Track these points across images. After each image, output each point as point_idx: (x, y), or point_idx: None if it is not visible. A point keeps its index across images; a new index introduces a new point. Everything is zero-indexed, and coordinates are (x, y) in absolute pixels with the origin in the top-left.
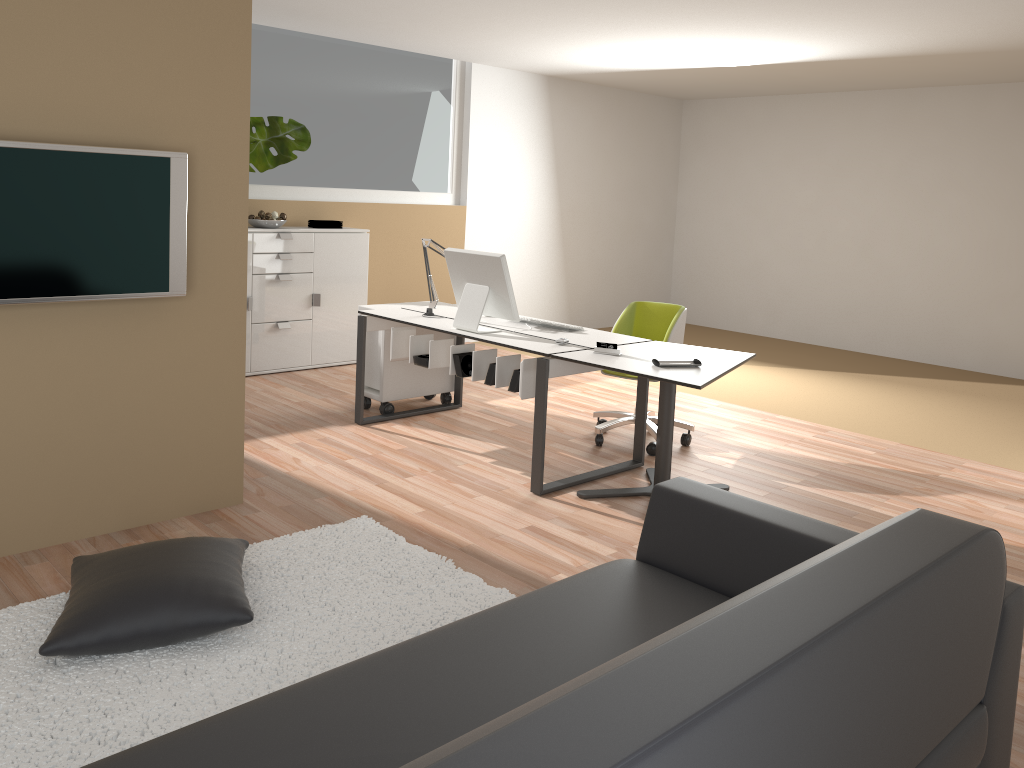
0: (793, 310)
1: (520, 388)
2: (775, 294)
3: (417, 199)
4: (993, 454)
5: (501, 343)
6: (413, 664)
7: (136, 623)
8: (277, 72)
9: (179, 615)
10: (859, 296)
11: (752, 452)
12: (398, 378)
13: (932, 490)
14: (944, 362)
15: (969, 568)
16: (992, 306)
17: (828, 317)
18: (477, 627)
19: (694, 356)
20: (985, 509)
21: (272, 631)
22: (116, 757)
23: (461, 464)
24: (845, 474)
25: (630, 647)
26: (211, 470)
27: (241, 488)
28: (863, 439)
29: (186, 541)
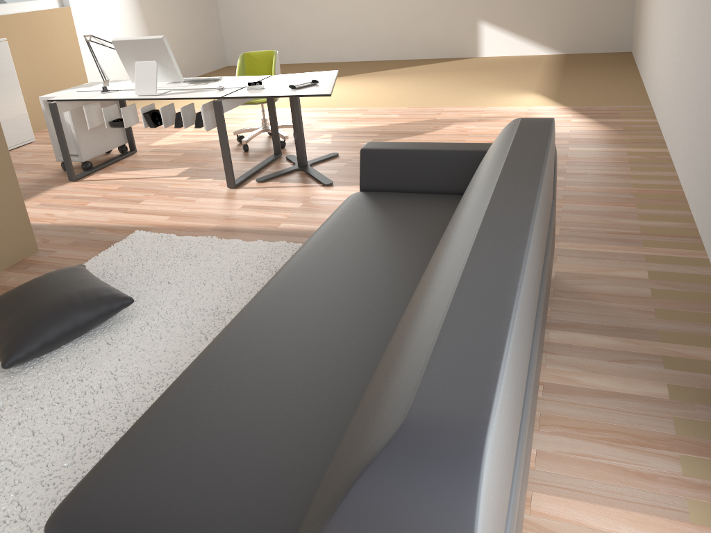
0: (309, 43)
1: (204, 124)
2: (296, 34)
3: (30, 7)
4: (455, 101)
5: (182, 98)
6: (307, 268)
7: (60, 328)
8: None
9: (86, 314)
10: (348, 26)
11: (336, 132)
12: (89, 142)
13: (438, 127)
14: (403, 57)
15: (553, 137)
16: (424, 18)
17: (332, 43)
18: (319, 243)
19: (307, 79)
20: (467, 129)
21: (141, 306)
22: (203, 357)
23: (169, 185)
24: (391, 130)
25: (400, 226)
26: (10, 234)
27: (34, 240)
28: (388, 110)
29: (50, 275)
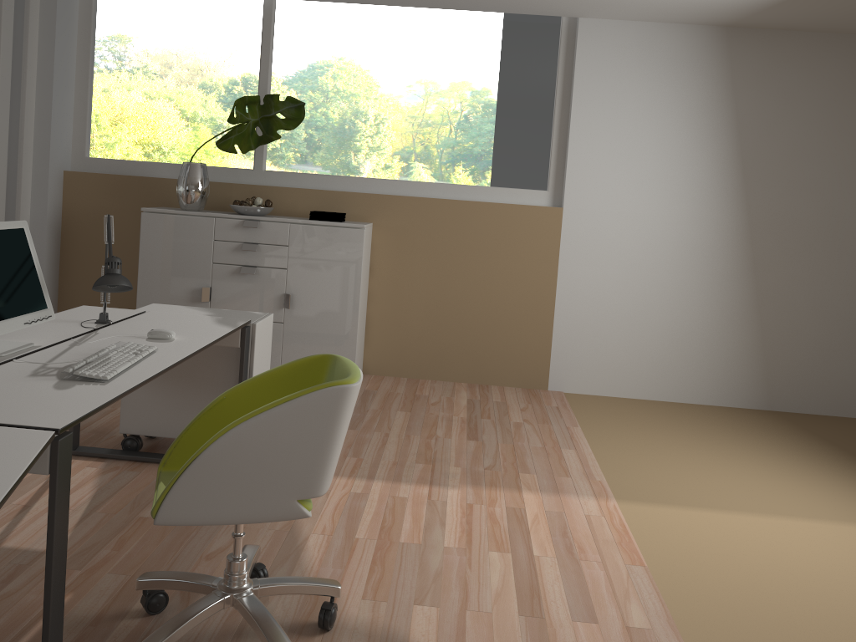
0: None
1: None
2: None
3: (491, 196)
4: None
5: None
6: None
7: None
8: (306, 49)
9: None
10: None
11: None
12: (145, 406)
13: None
14: None
15: None
16: None
17: None
18: None
19: None
20: None
21: None
22: None
23: None
24: None
25: None
26: None
27: None
28: None
29: None
